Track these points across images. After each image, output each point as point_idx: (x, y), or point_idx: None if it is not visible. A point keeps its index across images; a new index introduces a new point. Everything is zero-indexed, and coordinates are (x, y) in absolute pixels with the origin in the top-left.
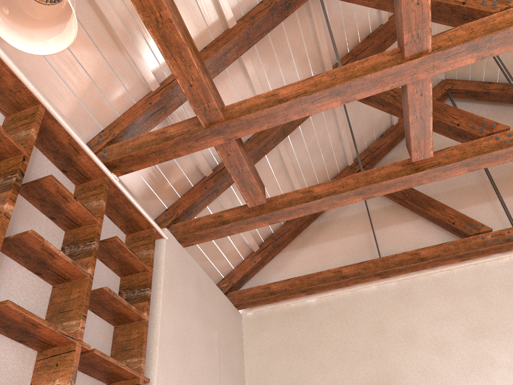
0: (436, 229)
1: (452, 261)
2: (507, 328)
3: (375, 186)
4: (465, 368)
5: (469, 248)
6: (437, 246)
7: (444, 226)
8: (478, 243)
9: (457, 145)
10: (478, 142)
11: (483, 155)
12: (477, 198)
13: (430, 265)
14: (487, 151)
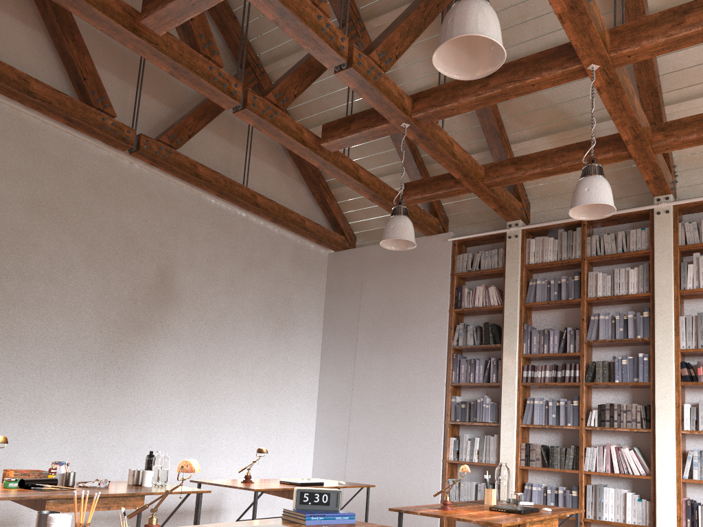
0: (56, 65)
1: (57, 119)
2: (69, 219)
3: (83, 4)
4: (5, 237)
5: (85, 120)
6: (54, 91)
7: (70, 72)
8: (96, 122)
9: (180, 41)
10: (197, 56)
11: (194, 74)
12: (116, 68)
13: (32, 105)
14: (198, 73)
